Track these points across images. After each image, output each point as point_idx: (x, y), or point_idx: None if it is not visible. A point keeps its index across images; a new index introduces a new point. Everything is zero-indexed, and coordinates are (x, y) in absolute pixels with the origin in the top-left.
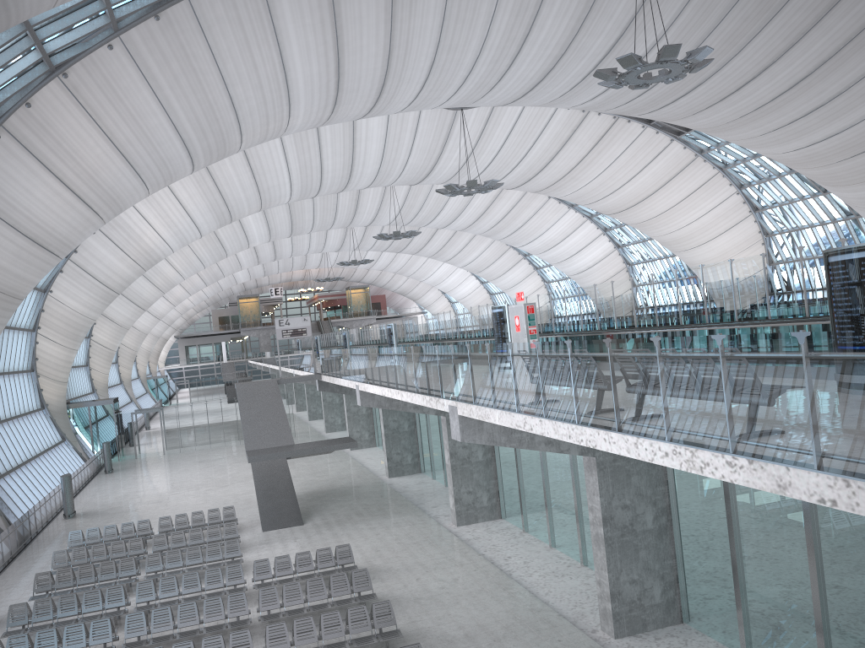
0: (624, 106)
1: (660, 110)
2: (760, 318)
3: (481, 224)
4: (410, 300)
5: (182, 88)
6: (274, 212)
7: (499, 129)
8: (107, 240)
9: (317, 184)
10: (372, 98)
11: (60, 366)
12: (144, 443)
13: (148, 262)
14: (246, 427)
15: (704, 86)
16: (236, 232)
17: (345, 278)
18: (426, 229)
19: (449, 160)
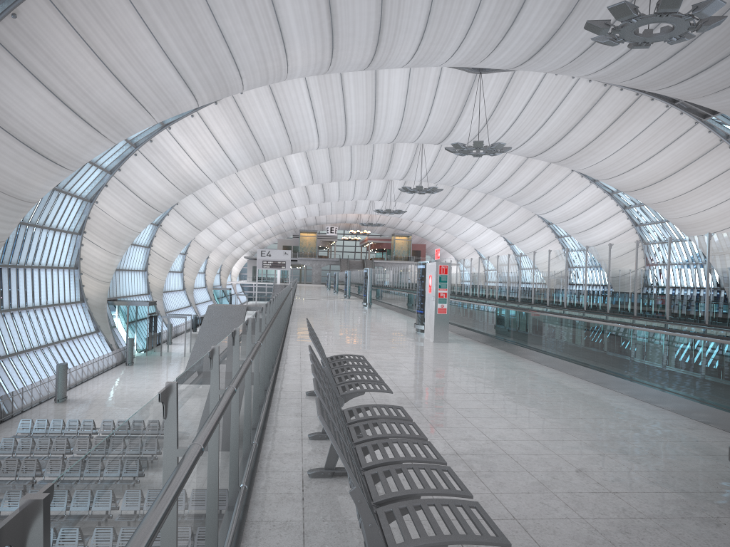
0: (640, 78)
1: (679, 85)
2: (695, 320)
3: (505, 189)
4: (447, 252)
5: (169, 14)
6: (315, 157)
7: (518, 96)
8: (148, 162)
9: (342, 133)
10: (370, 45)
11: (102, 268)
12: (179, 343)
13: (186, 187)
14: (196, 347)
15: (727, 61)
16: (281, 172)
17: (392, 225)
18: (459, 189)
19: (468, 123)
